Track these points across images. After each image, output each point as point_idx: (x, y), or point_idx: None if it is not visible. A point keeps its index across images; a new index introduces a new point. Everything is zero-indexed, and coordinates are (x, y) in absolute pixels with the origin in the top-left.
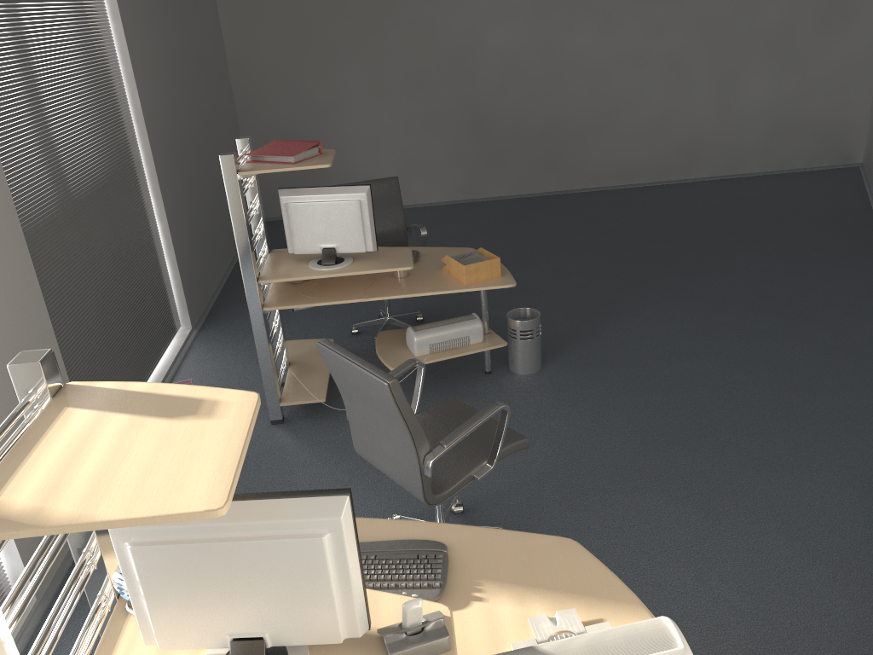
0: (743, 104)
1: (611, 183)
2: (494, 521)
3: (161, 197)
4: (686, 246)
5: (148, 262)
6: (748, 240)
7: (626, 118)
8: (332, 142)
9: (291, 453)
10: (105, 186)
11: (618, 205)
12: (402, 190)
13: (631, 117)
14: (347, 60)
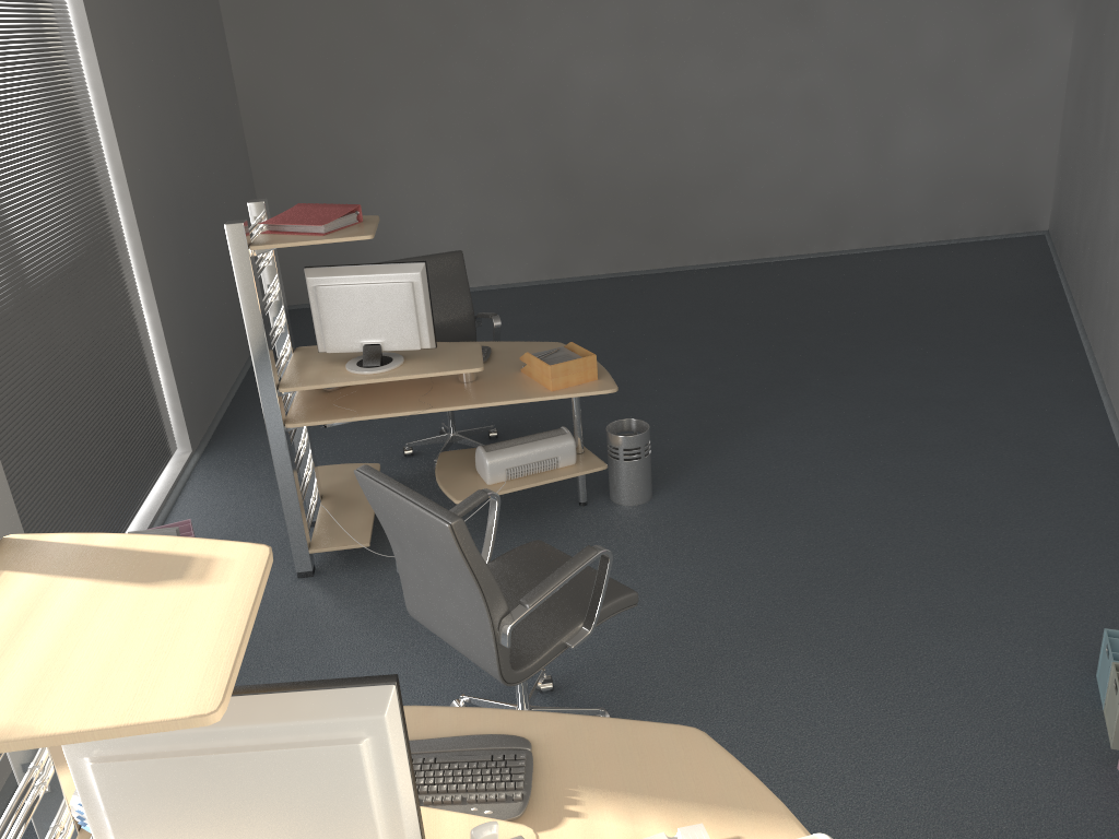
0: (900, 157)
1: (736, 258)
2: (594, 701)
3: (150, 279)
4: (833, 337)
5: (132, 365)
6: (911, 328)
7: (753, 175)
8: (377, 206)
9: (324, 616)
10: (72, 265)
11: (746, 286)
12: (469, 268)
13: (760, 173)
14: (395, 102)
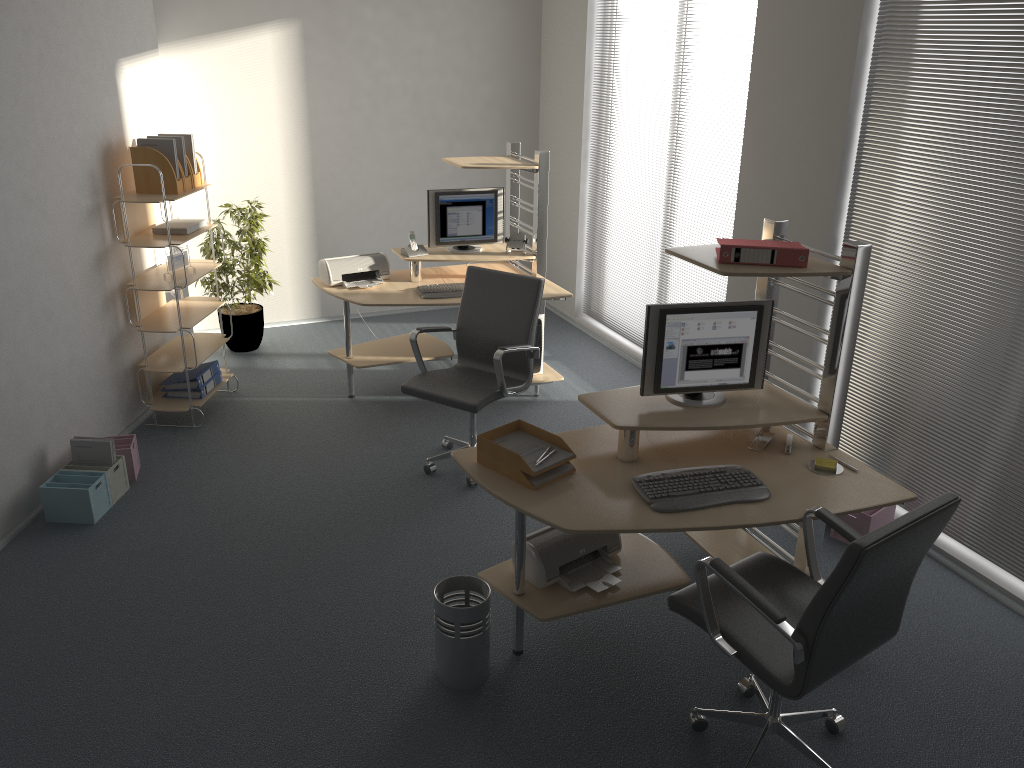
0: None
1: None
2: (438, 482)
3: None
4: None
5: None
6: None
7: None
8: None
9: None
10: None
11: None
12: None
13: None
14: None
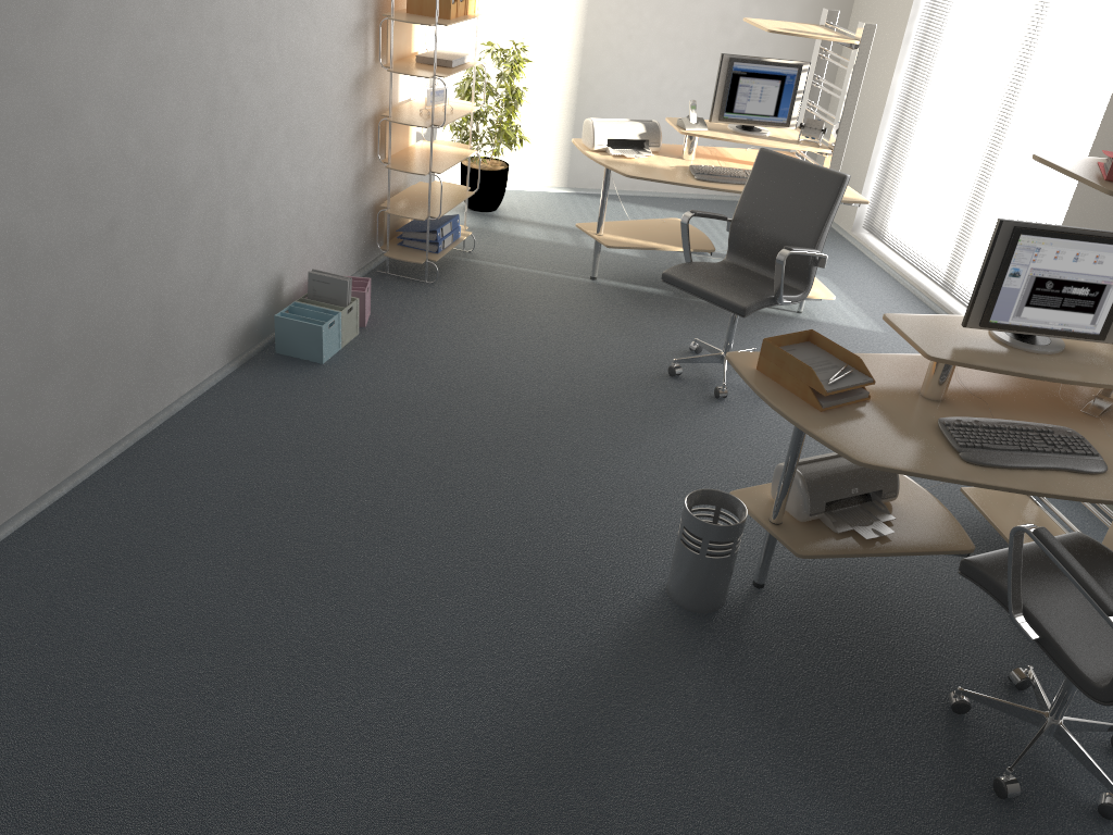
0: None
1: None
2: (682, 387)
3: None
4: None
5: None
6: None
7: None
8: None
9: None
10: None
11: None
12: None
13: None
14: None
